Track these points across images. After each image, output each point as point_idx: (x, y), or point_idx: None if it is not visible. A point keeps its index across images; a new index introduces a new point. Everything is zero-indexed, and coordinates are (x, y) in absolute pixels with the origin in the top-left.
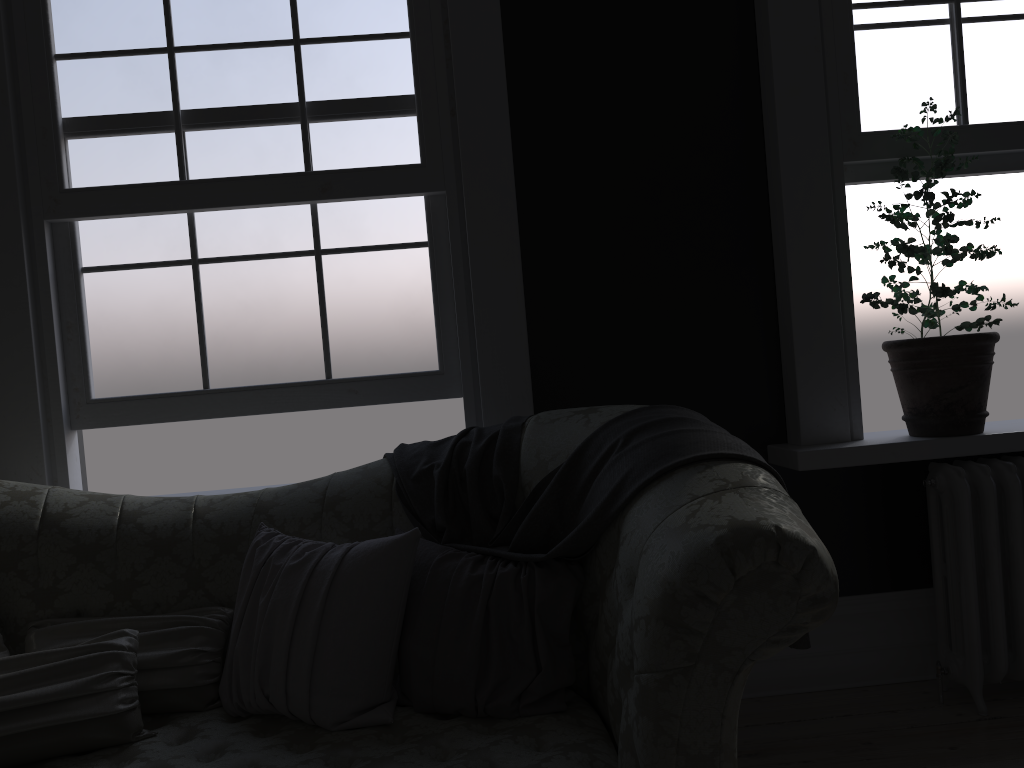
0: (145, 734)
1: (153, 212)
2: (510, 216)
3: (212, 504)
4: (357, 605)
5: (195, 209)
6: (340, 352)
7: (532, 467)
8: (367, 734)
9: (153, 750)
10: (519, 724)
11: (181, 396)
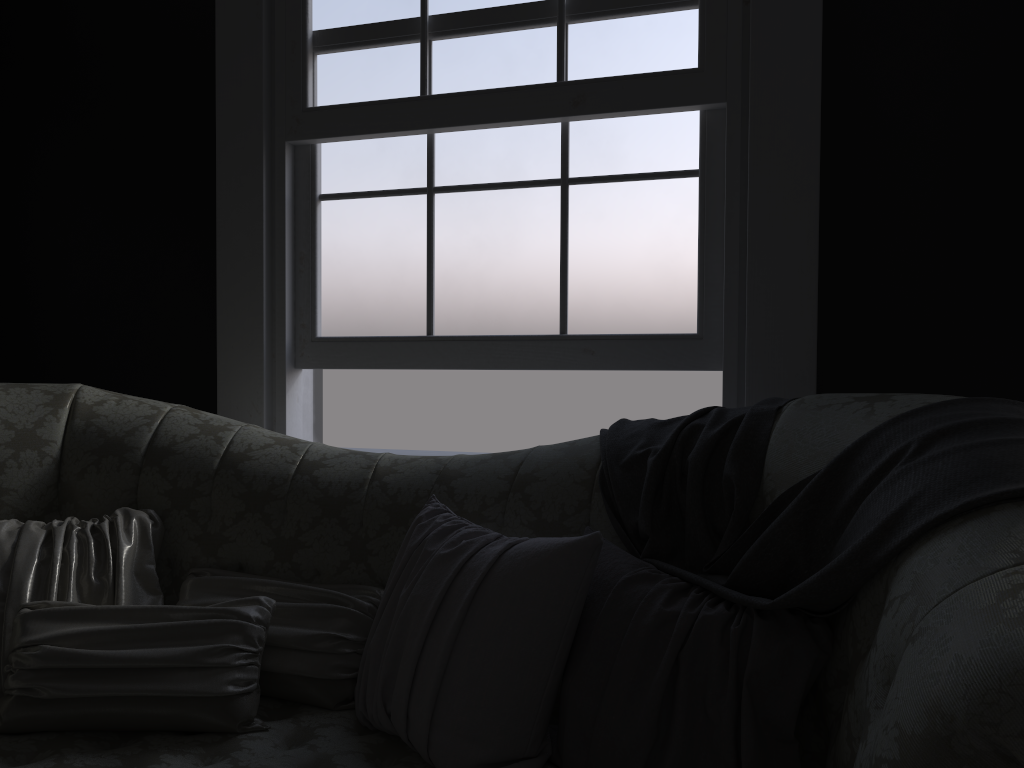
0: (254, 726)
1: (389, 132)
2: (810, 134)
3: (395, 465)
4: (504, 622)
5: (432, 128)
6: (579, 303)
7: (778, 470)
8: None
9: (250, 750)
10: None
11: (402, 341)
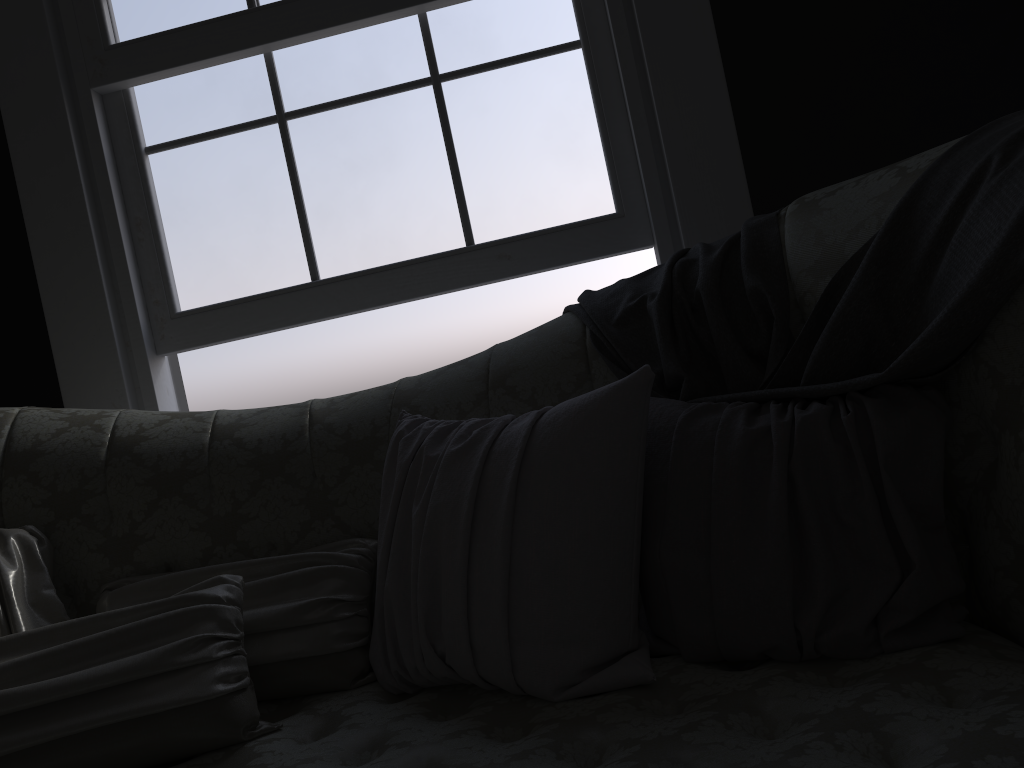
0: (263, 728)
1: (220, 55)
2: None
3: (333, 404)
4: (568, 494)
5: (272, 42)
6: (481, 208)
7: (813, 262)
8: (616, 702)
9: (274, 752)
10: (889, 665)
11: (285, 294)
